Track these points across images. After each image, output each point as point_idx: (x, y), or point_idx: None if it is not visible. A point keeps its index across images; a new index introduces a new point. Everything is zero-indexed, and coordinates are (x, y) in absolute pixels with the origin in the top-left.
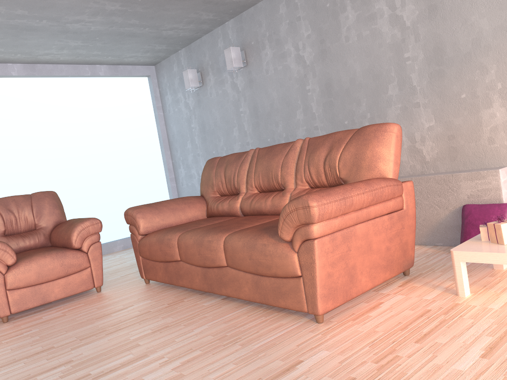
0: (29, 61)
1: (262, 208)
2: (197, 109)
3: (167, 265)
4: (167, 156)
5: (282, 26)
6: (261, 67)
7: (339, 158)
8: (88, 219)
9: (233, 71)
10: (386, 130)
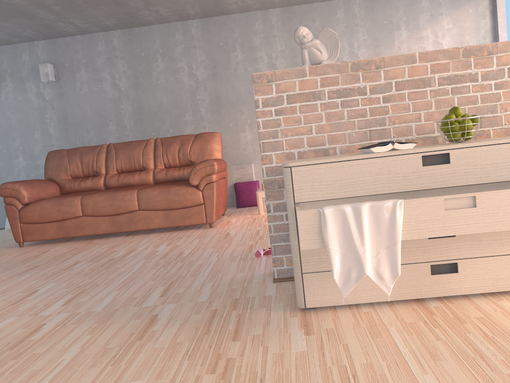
0: None
1: (131, 181)
2: None
3: (62, 223)
4: None
5: (100, 59)
6: (75, 84)
7: (190, 149)
8: None
9: (46, 83)
10: (216, 135)
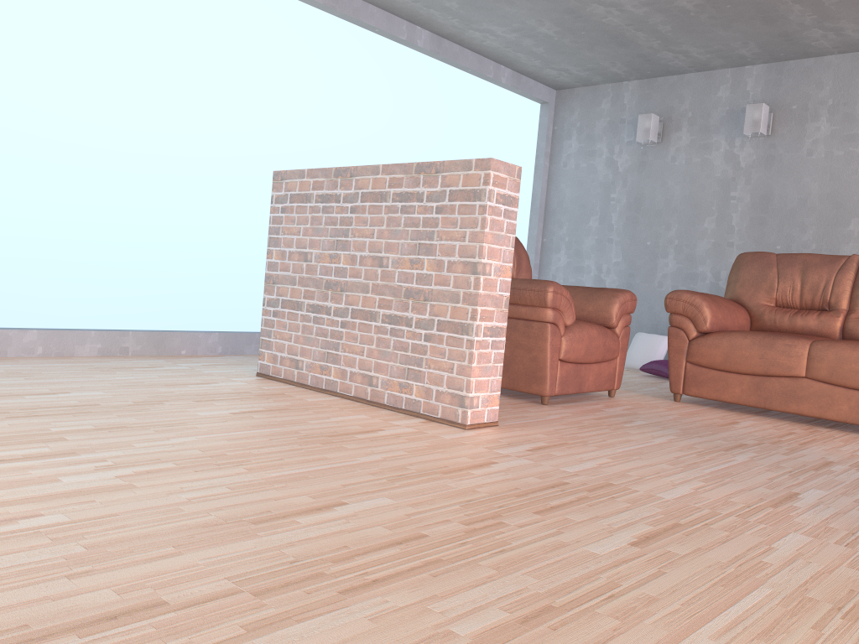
0: (447, 32)
1: None
2: (633, 174)
3: (762, 381)
4: (539, 230)
5: None
6: (800, 143)
7: None
8: (626, 291)
9: (750, 138)
10: None
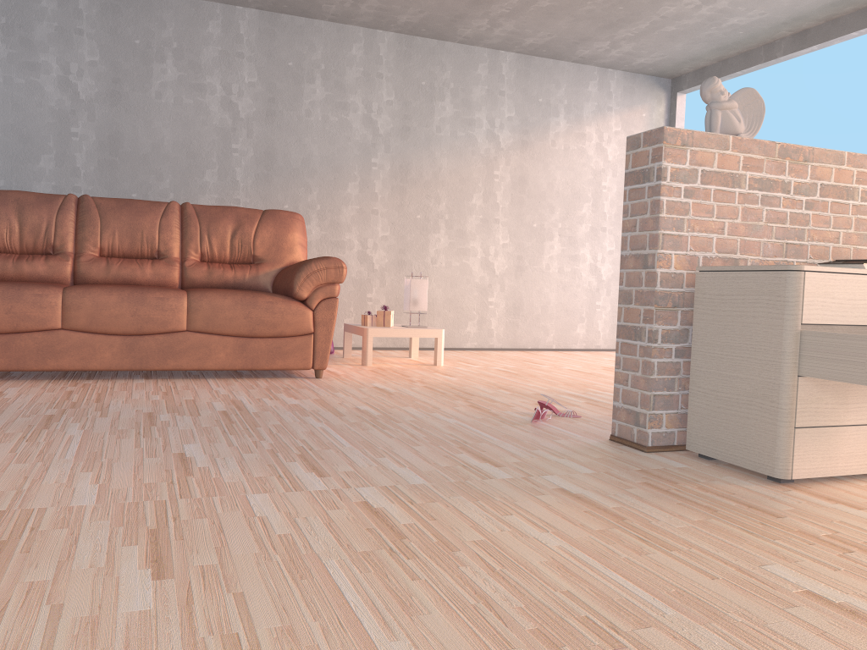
0: None
1: (137, 276)
2: None
3: (12, 339)
4: None
5: (41, 26)
6: None
7: (255, 234)
8: None
9: None
10: (300, 219)
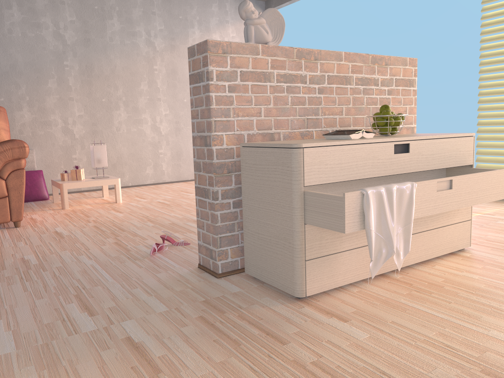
0: None
1: None
2: None
3: None
4: None
5: None
6: None
7: None
8: None
9: None
10: (1, 110)
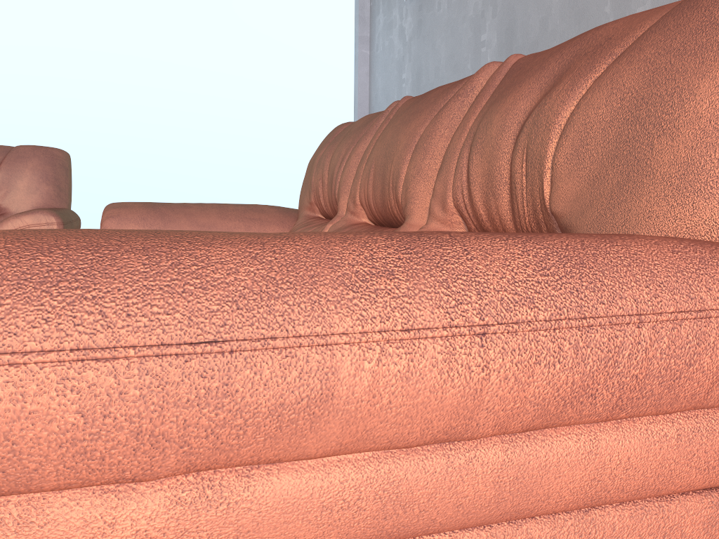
0: None
1: None
2: (414, 41)
3: None
4: None
5: None
6: None
7: (567, 119)
8: (33, 211)
9: None
10: None
